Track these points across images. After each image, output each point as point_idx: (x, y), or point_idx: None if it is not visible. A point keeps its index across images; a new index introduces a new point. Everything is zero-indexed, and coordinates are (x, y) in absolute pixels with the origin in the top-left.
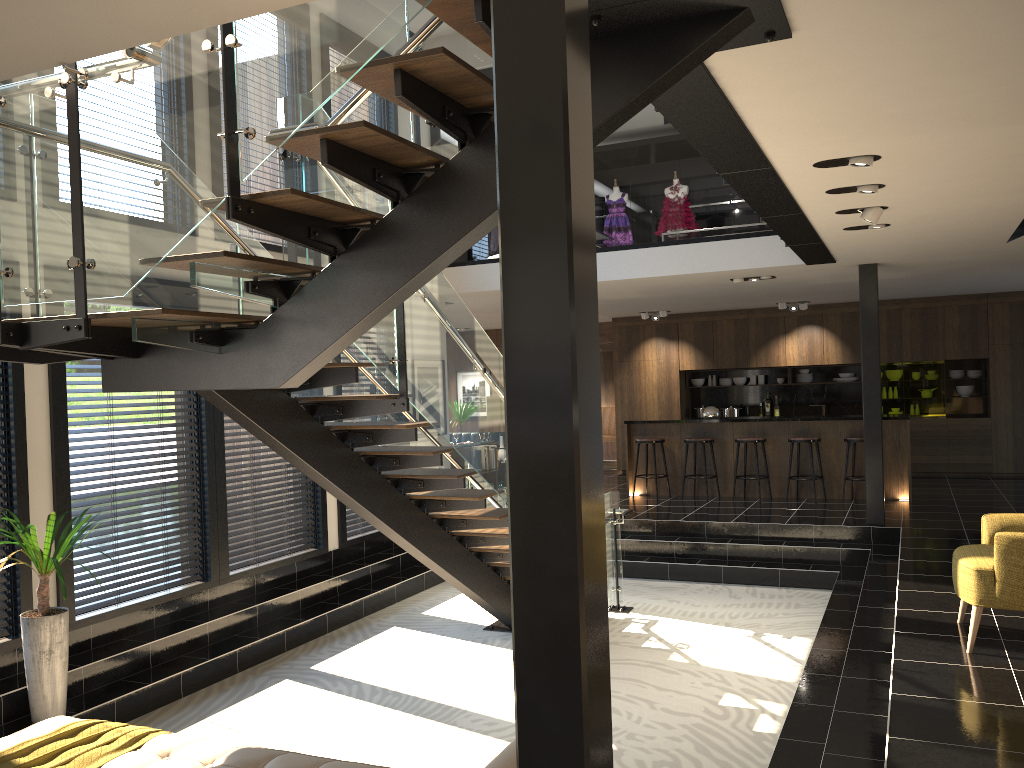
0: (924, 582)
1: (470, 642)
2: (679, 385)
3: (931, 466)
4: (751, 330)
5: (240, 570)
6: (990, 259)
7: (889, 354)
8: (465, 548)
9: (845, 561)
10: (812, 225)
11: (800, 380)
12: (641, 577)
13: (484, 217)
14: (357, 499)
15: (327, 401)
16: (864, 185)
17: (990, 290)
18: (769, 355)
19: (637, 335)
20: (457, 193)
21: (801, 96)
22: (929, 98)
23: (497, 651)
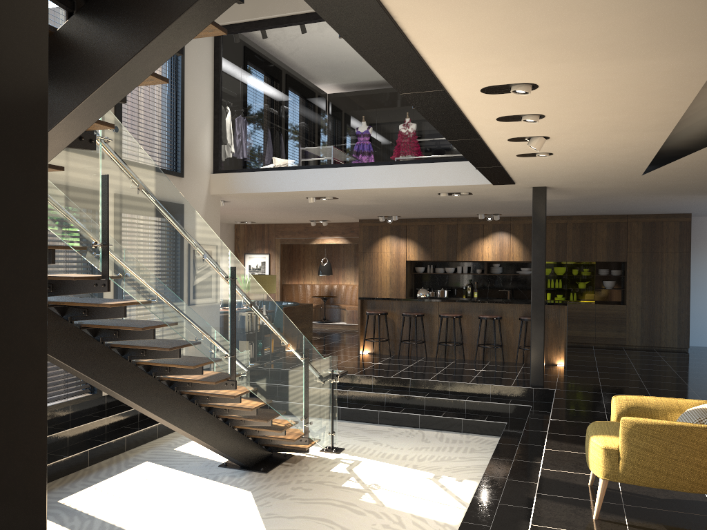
0: (566, 442)
1: (203, 478)
2: (405, 271)
3: (583, 338)
4: (459, 233)
5: None
6: (630, 188)
7: (556, 255)
8: (194, 404)
9: (512, 414)
10: (491, 150)
11: (493, 271)
12: (358, 421)
13: (88, 94)
14: (75, 366)
15: None
16: (527, 114)
17: (629, 212)
18: (471, 252)
19: (377, 233)
20: (63, 67)
21: (454, 7)
22: (575, 20)
23: (222, 488)
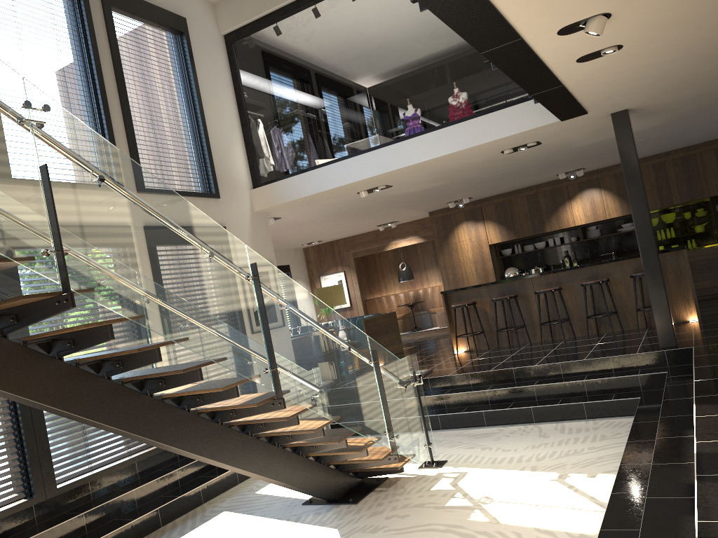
0: None
1: (284, 521)
2: (491, 256)
3: (714, 289)
4: (541, 202)
5: (72, 480)
6: None
7: (661, 200)
8: (248, 436)
9: (645, 386)
10: (542, 60)
11: (590, 236)
12: (461, 427)
13: None
14: (75, 411)
15: (3, 311)
16: None
17: None
18: (560, 219)
19: (450, 222)
20: None
21: None
22: None
23: (305, 530)
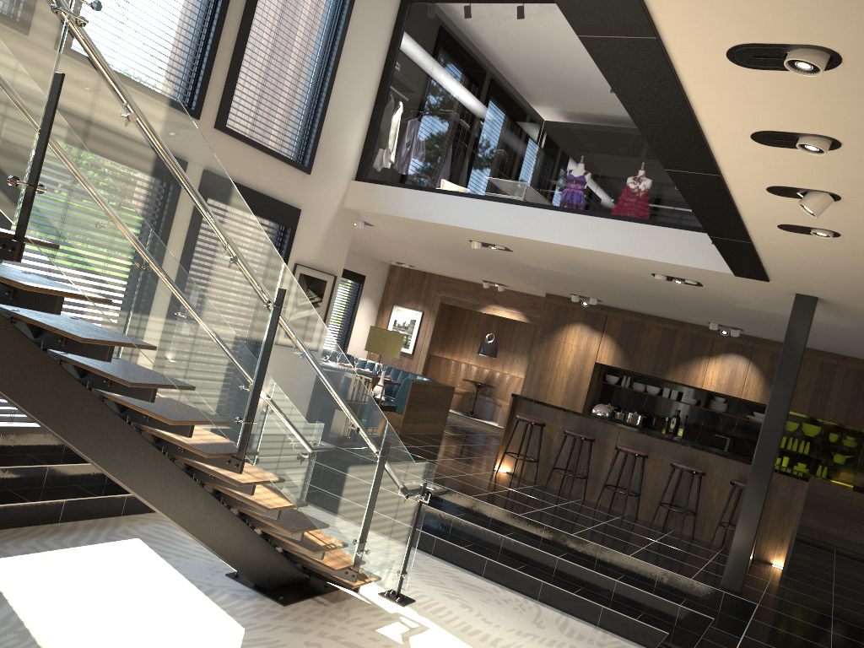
0: None
1: (193, 587)
2: (591, 376)
3: (822, 535)
4: (677, 343)
5: None
6: None
7: (811, 407)
8: (191, 478)
9: (681, 622)
10: (737, 207)
11: (713, 407)
12: (455, 563)
13: None
14: None
15: None
16: (809, 135)
17: None
18: (688, 373)
19: (565, 316)
20: None
21: None
22: None
23: (209, 611)
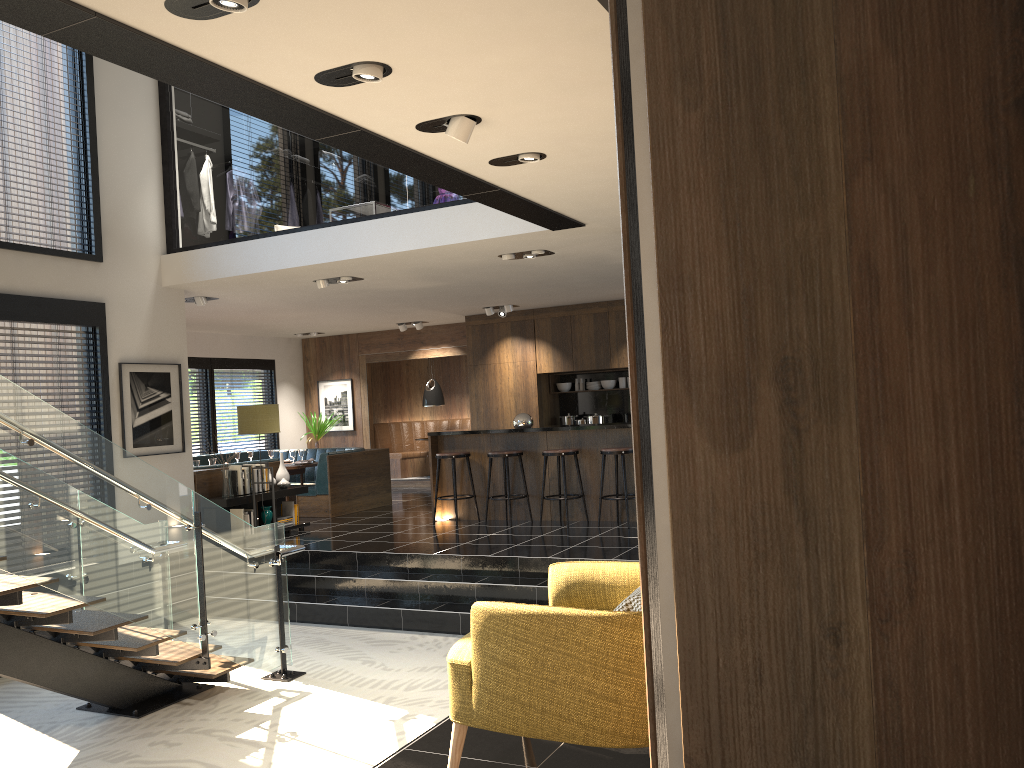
0: None
1: (31, 730)
2: (537, 390)
3: None
4: (612, 325)
5: None
6: None
7: None
8: None
9: None
10: (431, 156)
11: None
12: (373, 626)
13: None
14: None
15: None
16: (352, 65)
17: None
18: None
19: (492, 335)
20: None
21: None
22: None
23: (42, 745)
